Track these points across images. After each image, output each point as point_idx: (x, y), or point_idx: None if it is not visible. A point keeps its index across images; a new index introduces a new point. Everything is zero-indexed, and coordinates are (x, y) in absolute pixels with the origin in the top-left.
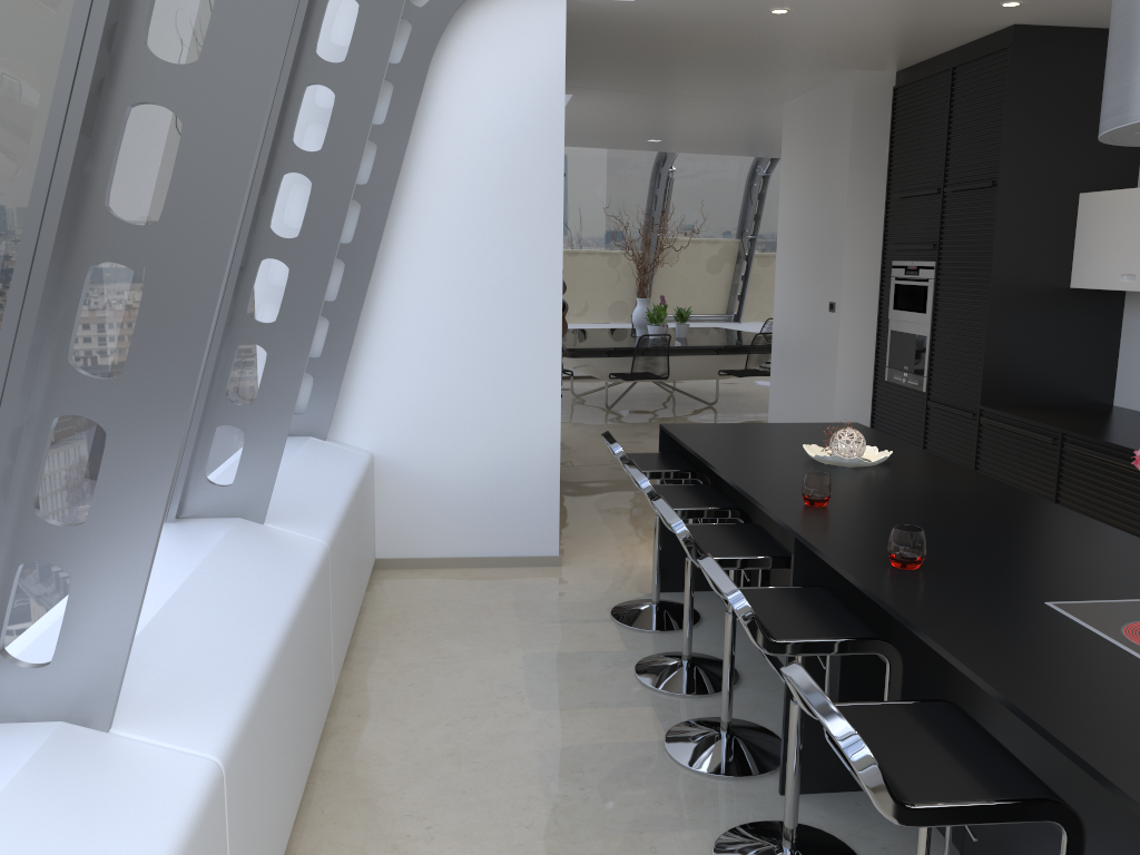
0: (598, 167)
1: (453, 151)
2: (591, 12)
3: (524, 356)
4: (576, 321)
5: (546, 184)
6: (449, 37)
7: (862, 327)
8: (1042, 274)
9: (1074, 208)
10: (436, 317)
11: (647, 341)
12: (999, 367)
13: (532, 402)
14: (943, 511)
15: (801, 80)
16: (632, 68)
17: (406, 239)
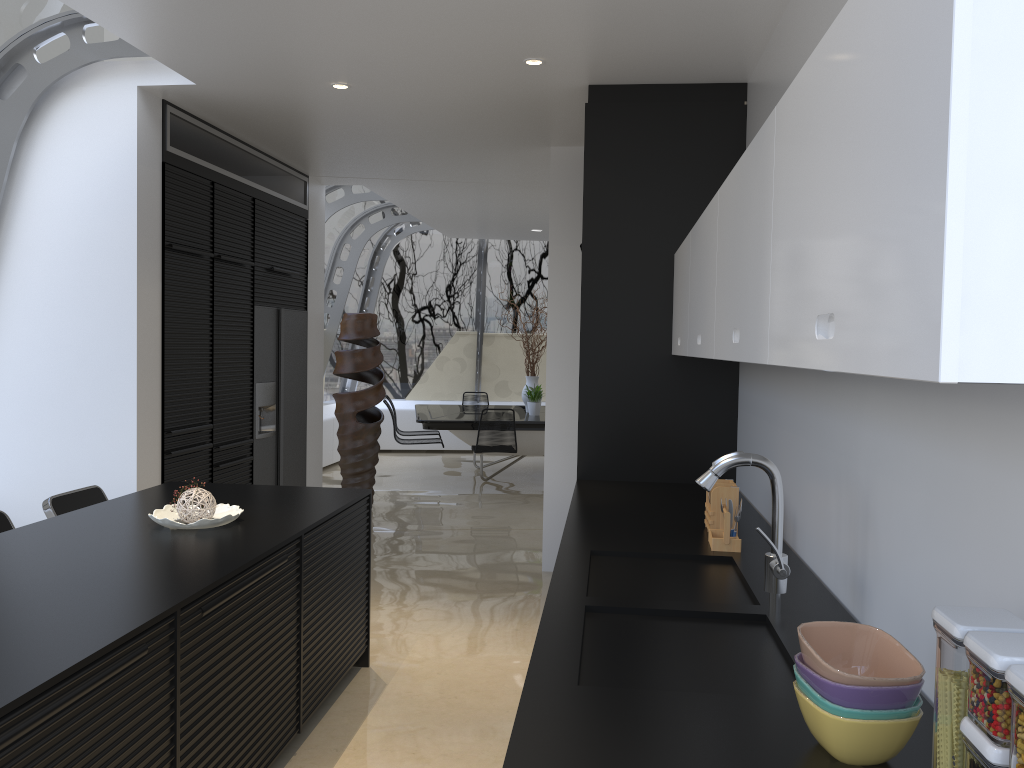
0: (530, 258)
1: (42, 225)
2: (190, 99)
3: (104, 414)
4: (518, 399)
5: (121, 253)
6: (39, 125)
7: (570, 399)
8: (638, 339)
9: (670, 270)
10: (28, 376)
11: (520, 416)
12: (596, 439)
13: (111, 458)
14: (64, 577)
15: (527, 160)
16: (352, 155)
17: (3, 304)
